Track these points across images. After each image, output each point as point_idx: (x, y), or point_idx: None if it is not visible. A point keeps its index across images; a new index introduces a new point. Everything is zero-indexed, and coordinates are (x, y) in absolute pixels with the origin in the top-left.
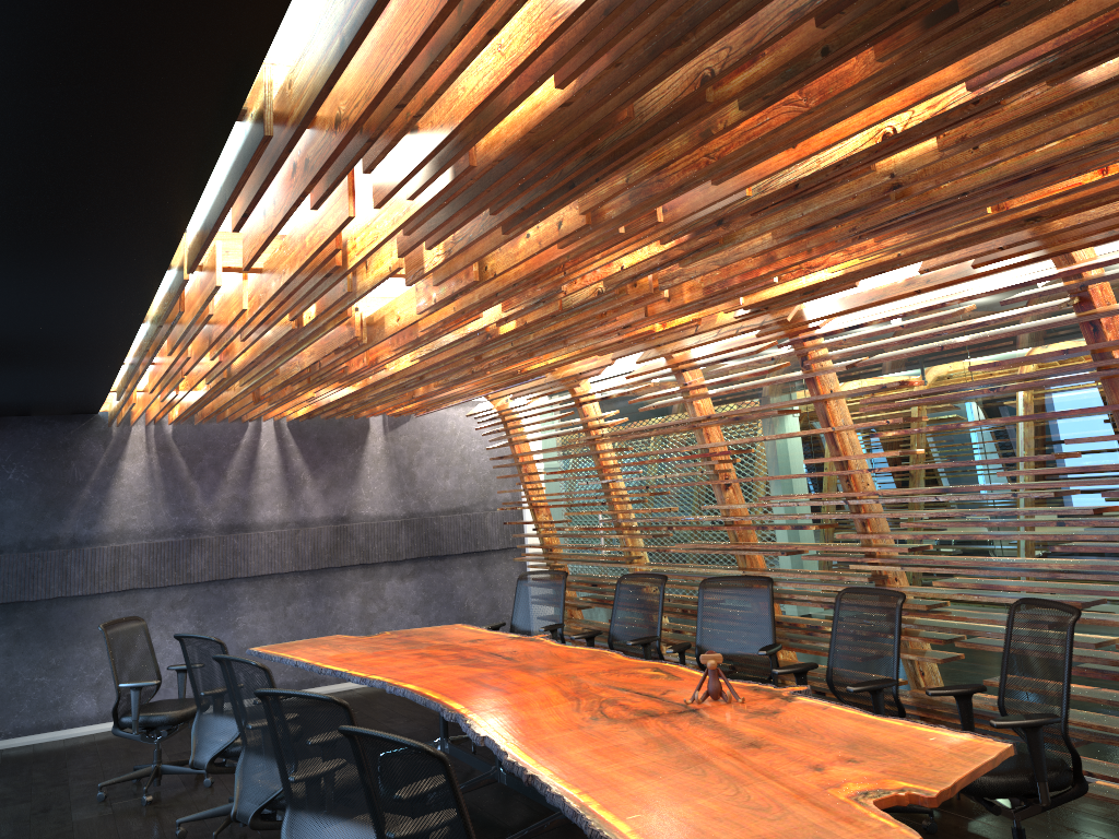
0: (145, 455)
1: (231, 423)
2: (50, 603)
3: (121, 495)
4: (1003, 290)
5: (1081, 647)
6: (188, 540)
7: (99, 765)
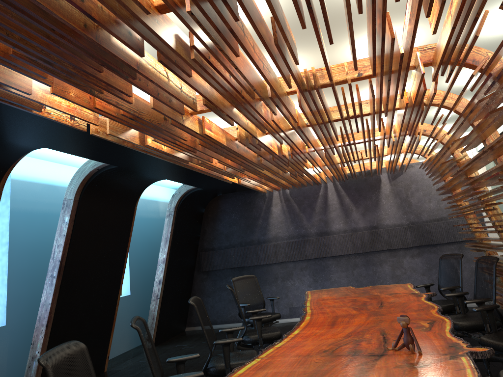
0: (280, 203)
1: (313, 186)
2: (254, 267)
3: (273, 221)
4: None
5: None
6: (303, 240)
7: None
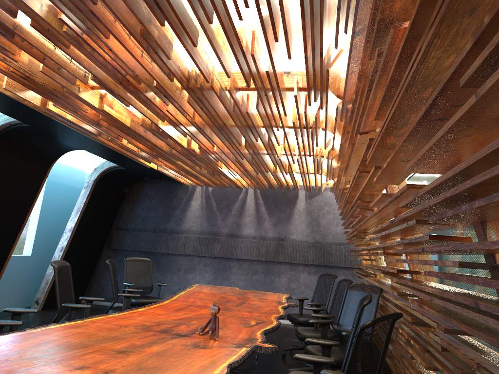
0: (200, 199)
1: (235, 189)
2: (161, 254)
3: (190, 215)
4: (364, 46)
5: (456, 373)
6: (213, 237)
7: None
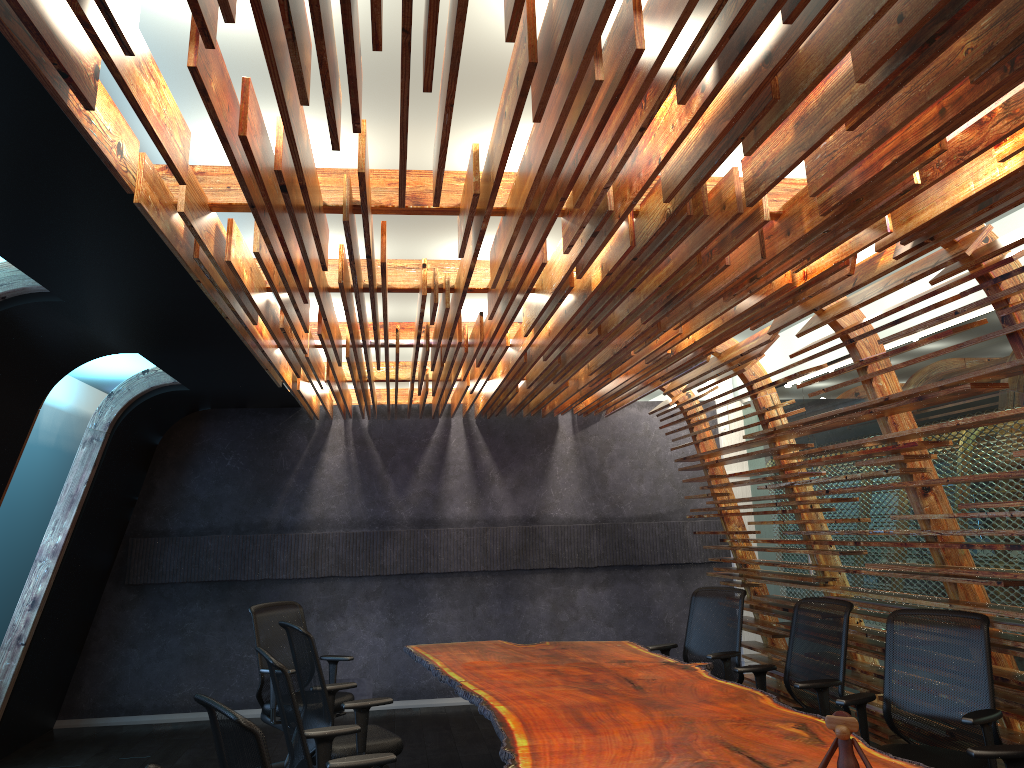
0: (344, 447)
1: (422, 419)
2: (259, 584)
3: (322, 485)
4: None
5: None
6: (381, 532)
7: (273, 749)
